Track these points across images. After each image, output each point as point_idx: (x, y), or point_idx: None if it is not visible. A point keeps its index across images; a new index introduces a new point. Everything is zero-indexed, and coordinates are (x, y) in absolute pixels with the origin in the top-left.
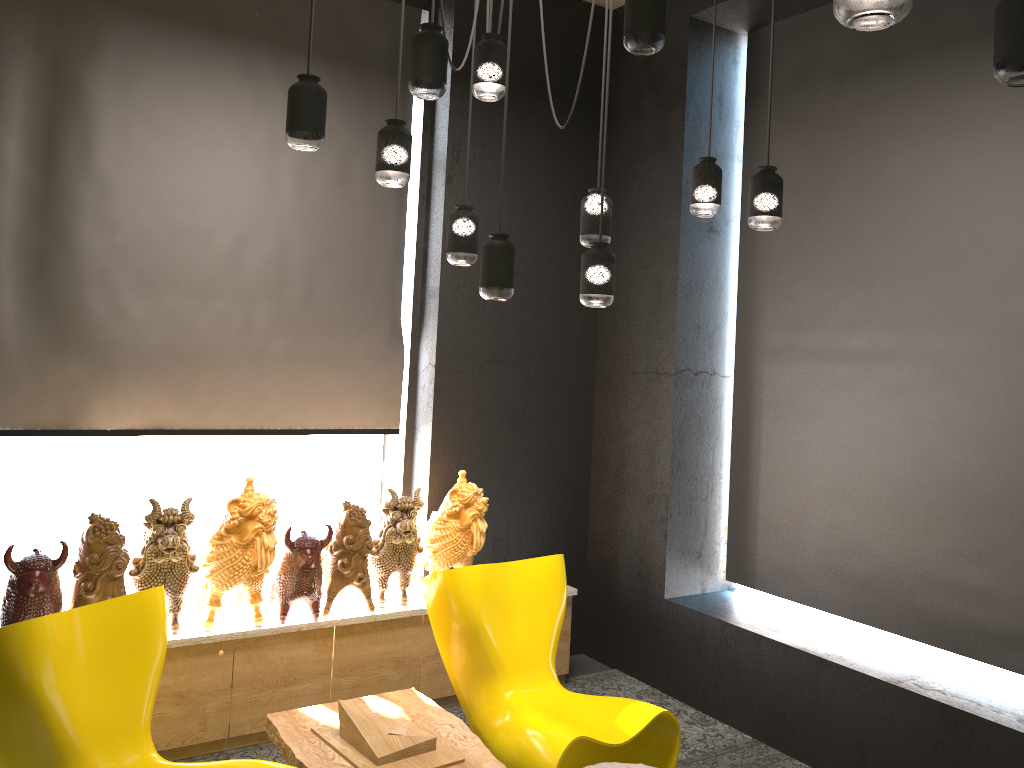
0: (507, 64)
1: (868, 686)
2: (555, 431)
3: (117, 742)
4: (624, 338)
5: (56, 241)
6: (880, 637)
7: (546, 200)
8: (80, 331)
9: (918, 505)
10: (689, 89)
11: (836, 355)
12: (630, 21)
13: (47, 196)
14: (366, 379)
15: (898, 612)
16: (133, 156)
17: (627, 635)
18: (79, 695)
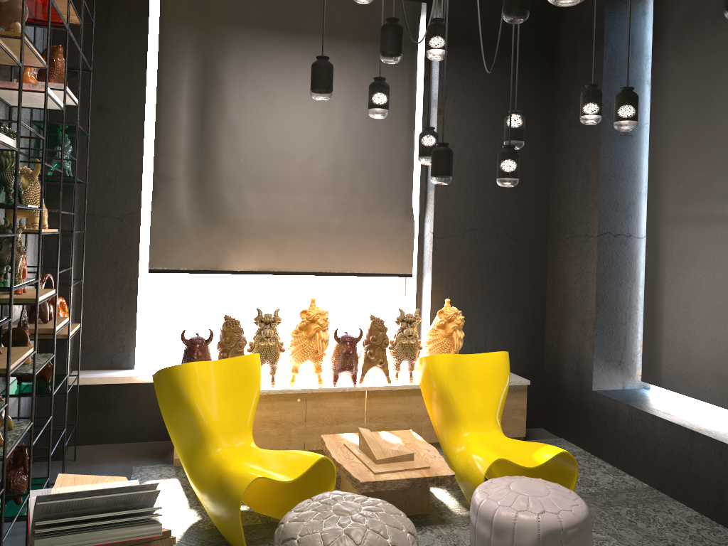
0: (445, 36)
1: (725, 450)
2: (518, 277)
3: (233, 434)
4: (565, 213)
5: (207, 162)
6: None
7: None
8: (221, 214)
9: None
10: (606, 36)
11: (715, 219)
12: (505, 3)
13: (202, 137)
14: (390, 242)
15: None
16: (247, 111)
17: (569, 415)
18: (213, 406)
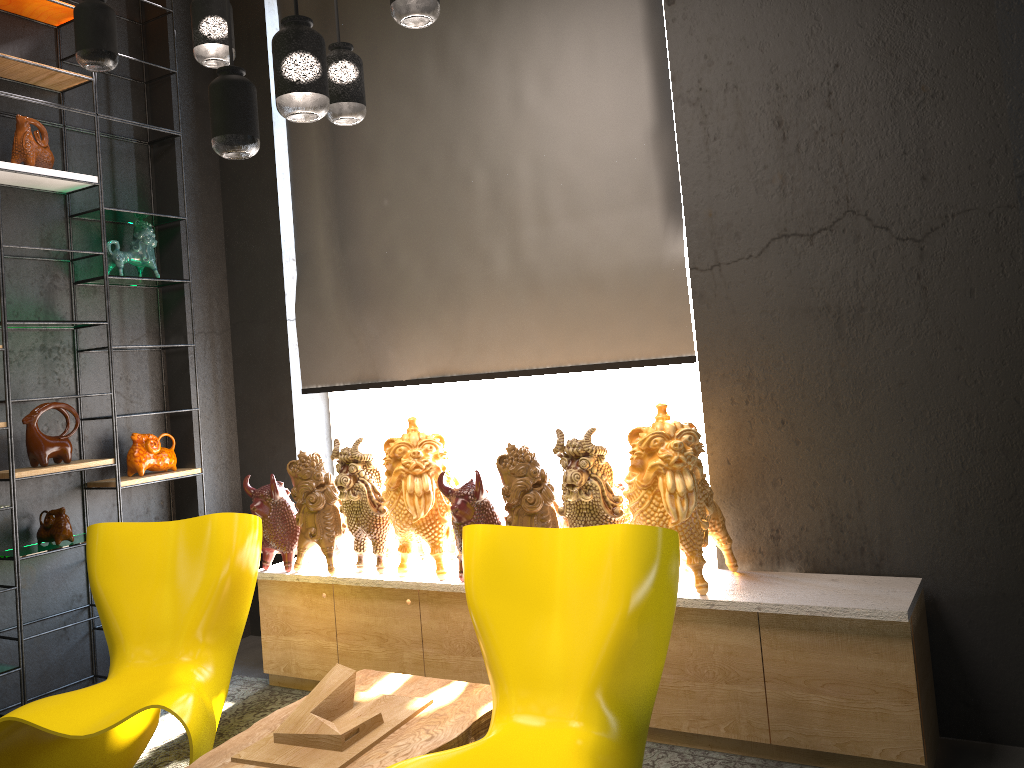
0: None
1: None
2: (934, 334)
3: (162, 644)
4: None
5: (346, 219)
6: None
7: None
8: (369, 293)
9: None
10: None
11: None
12: None
13: (337, 182)
14: (638, 296)
15: None
16: (385, 123)
17: None
18: (138, 594)
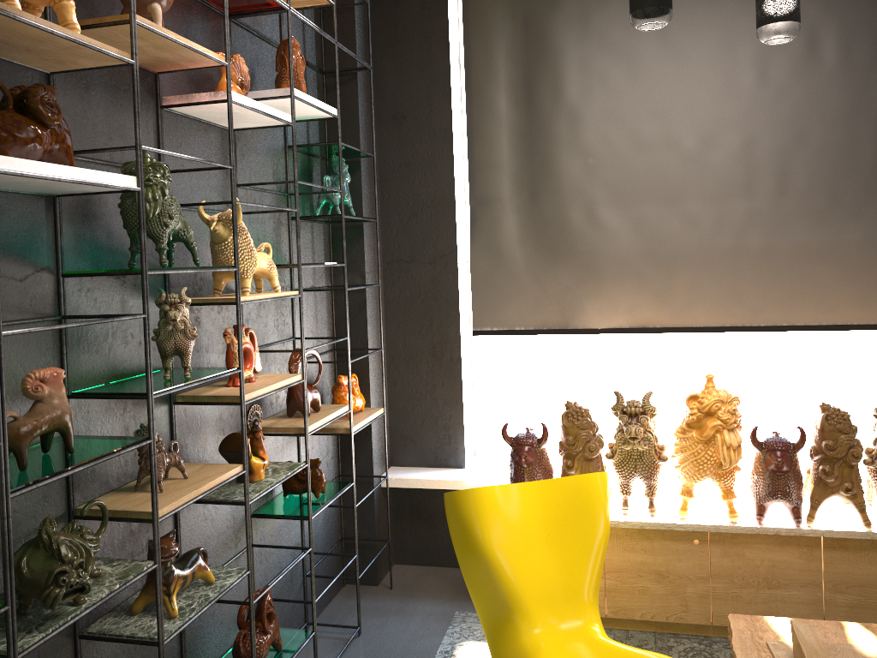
0: None
1: None
2: None
3: (560, 606)
4: None
5: (541, 171)
6: None
7: None
8: (566, 245)
9: None
10: None
11: None
12: None
13: (531, 135)
14: (862, 269)
15: None
16: (594, 85)
17: None
18: (524, 558)
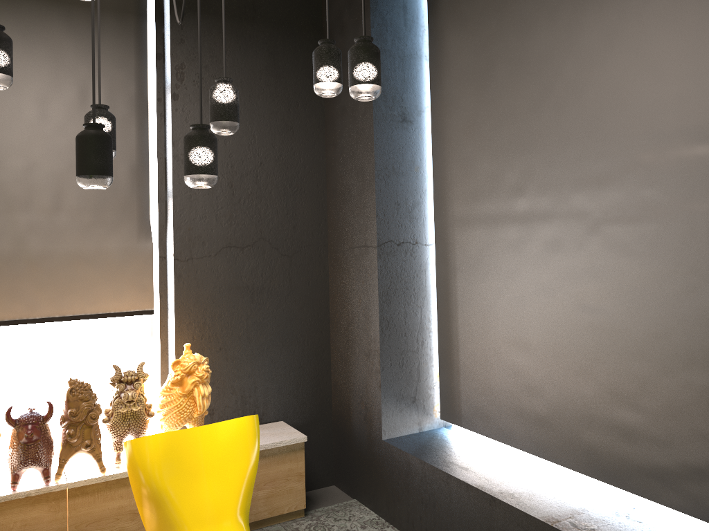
0: None
1: (530, 525)
2: (293, 301)
3: None
4: (344, 219)
5: None
6: (560, 469)
7: (270, 109)
8: None
9: (578, 349)
10: (373, 0)
11: (506, 218)
12: None
13: None
14: (118, 270)
15: (569, 448)
16: None
17: (360, 470)
18: None
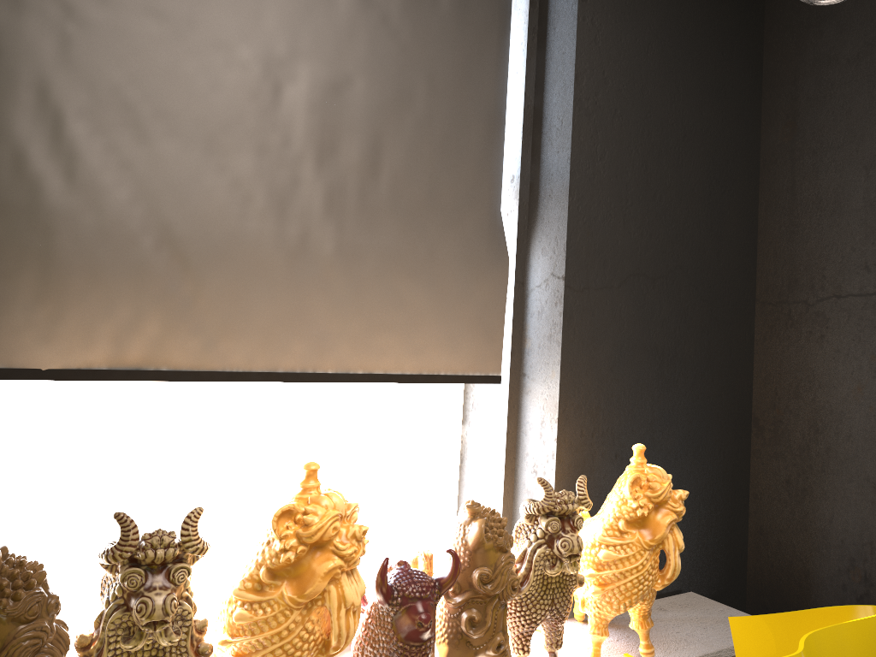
0: None
1: None
2: (711, 382)
3: None
4: (813, 247)
5: None
6: None
7: (699, 47)
8: None
9: None
10: None
11: None
12: None
13: None
14: (457, 297)
15: None
16: None
17: None
18: None
